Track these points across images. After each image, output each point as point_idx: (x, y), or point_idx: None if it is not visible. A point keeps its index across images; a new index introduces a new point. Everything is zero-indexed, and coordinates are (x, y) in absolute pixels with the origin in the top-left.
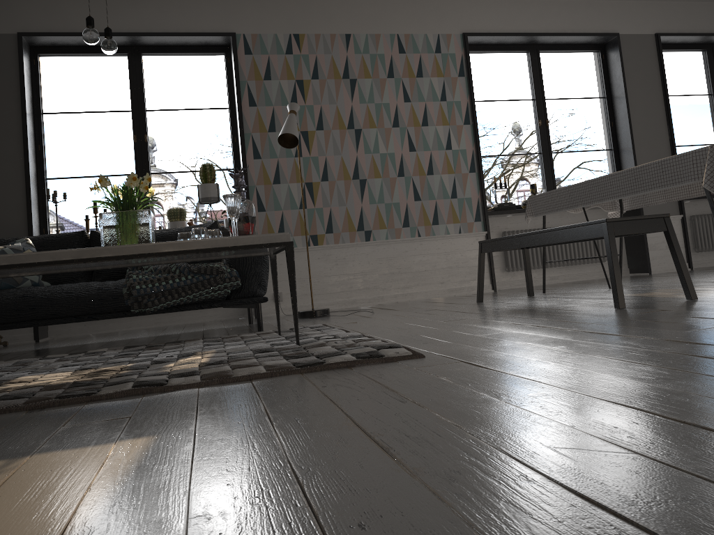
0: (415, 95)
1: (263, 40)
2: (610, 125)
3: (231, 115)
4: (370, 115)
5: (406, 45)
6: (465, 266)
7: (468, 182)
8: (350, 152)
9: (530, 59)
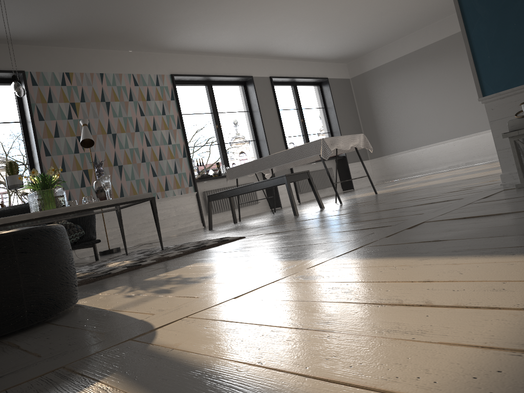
0: (147, 112)
1: (44, 76)
2: (252, 126)
3: (23, 126)
4: (121, 124)
5: (139, 81)
6: (186, 214)
7: (183, 163)
8: (110, 149)
9: (207, 89)
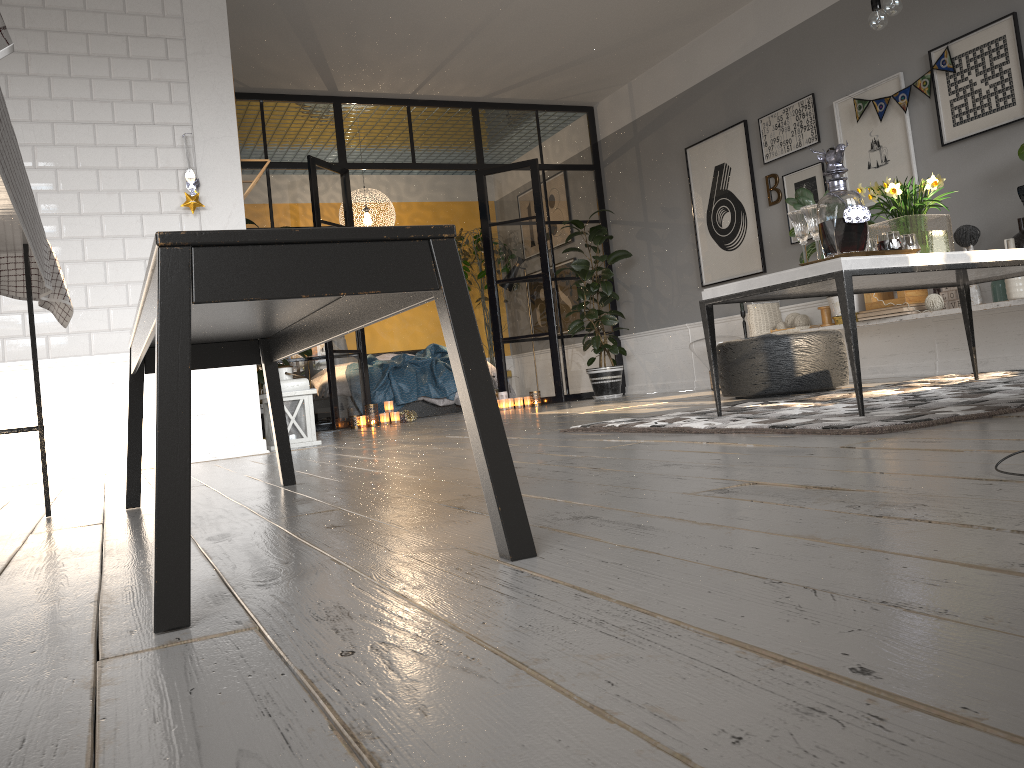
0: None
1: None
2: None
3: None
4: None
5: None
6: None
7: None
8: None
9: None
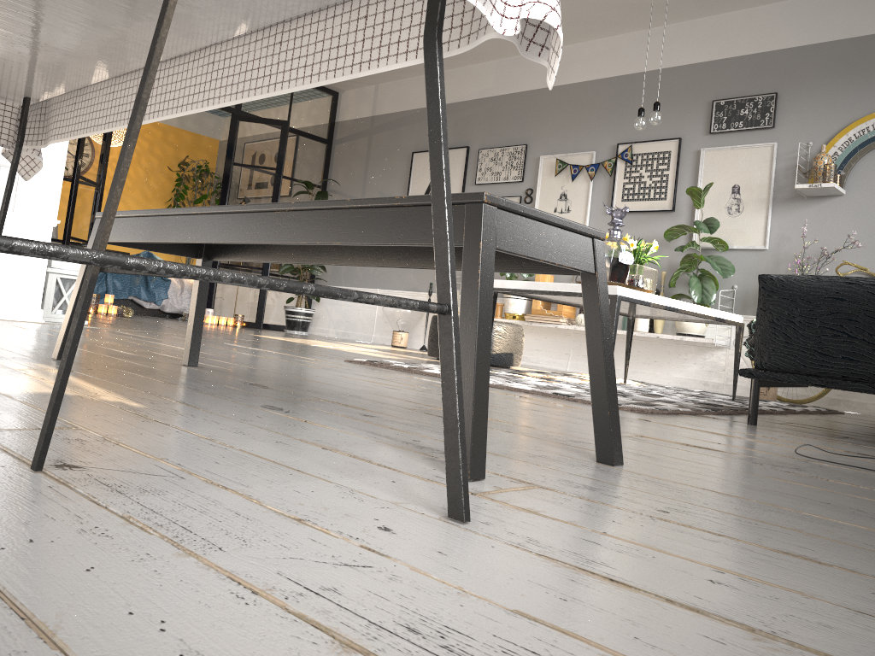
0: None
1: None
2: None
3: None
4: None
5: None
6: None
7: None
8: None
9: None
